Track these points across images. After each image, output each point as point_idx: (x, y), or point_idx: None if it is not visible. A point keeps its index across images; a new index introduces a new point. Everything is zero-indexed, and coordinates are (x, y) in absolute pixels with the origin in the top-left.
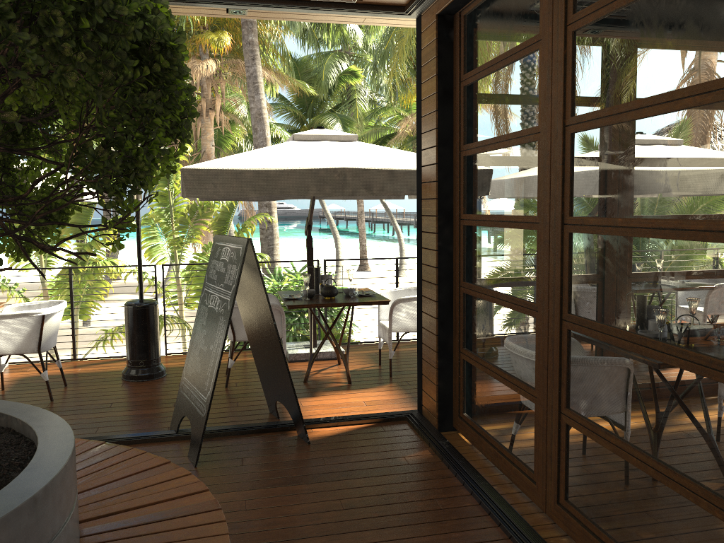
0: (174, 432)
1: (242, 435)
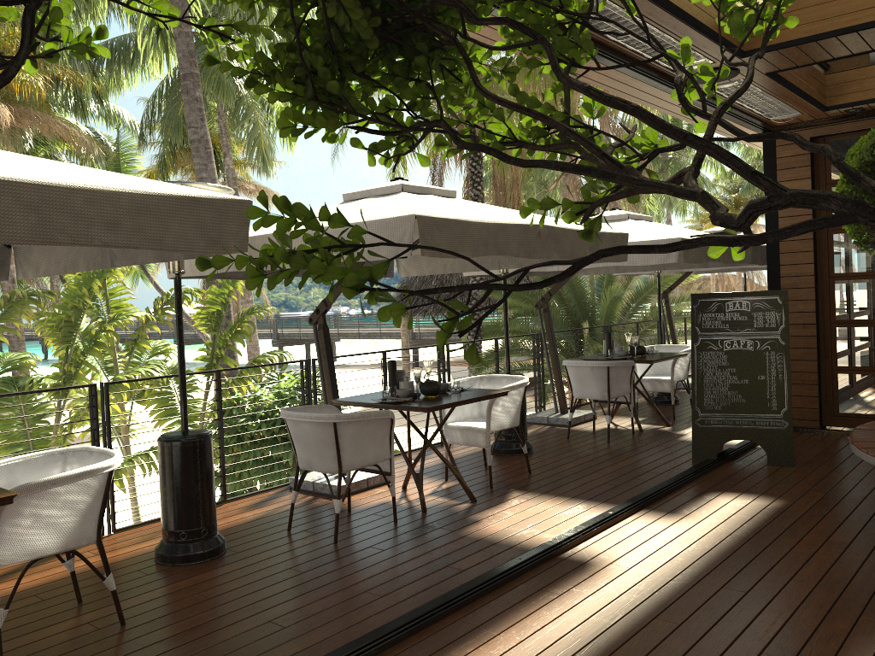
0: (714, 459)
1: (743, 453)
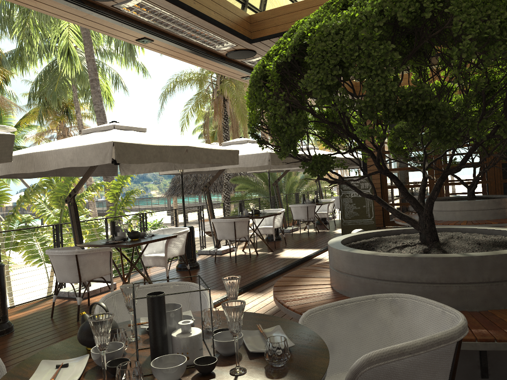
0: None
1: None
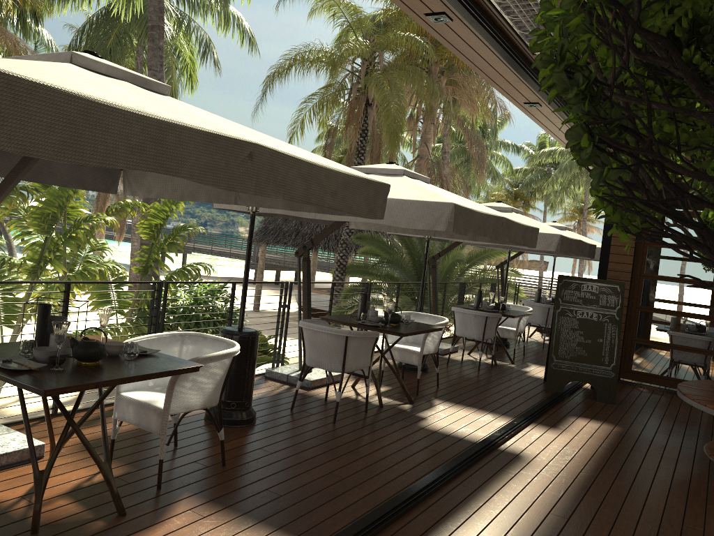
0: (561, 392)
1: (576, 391)
